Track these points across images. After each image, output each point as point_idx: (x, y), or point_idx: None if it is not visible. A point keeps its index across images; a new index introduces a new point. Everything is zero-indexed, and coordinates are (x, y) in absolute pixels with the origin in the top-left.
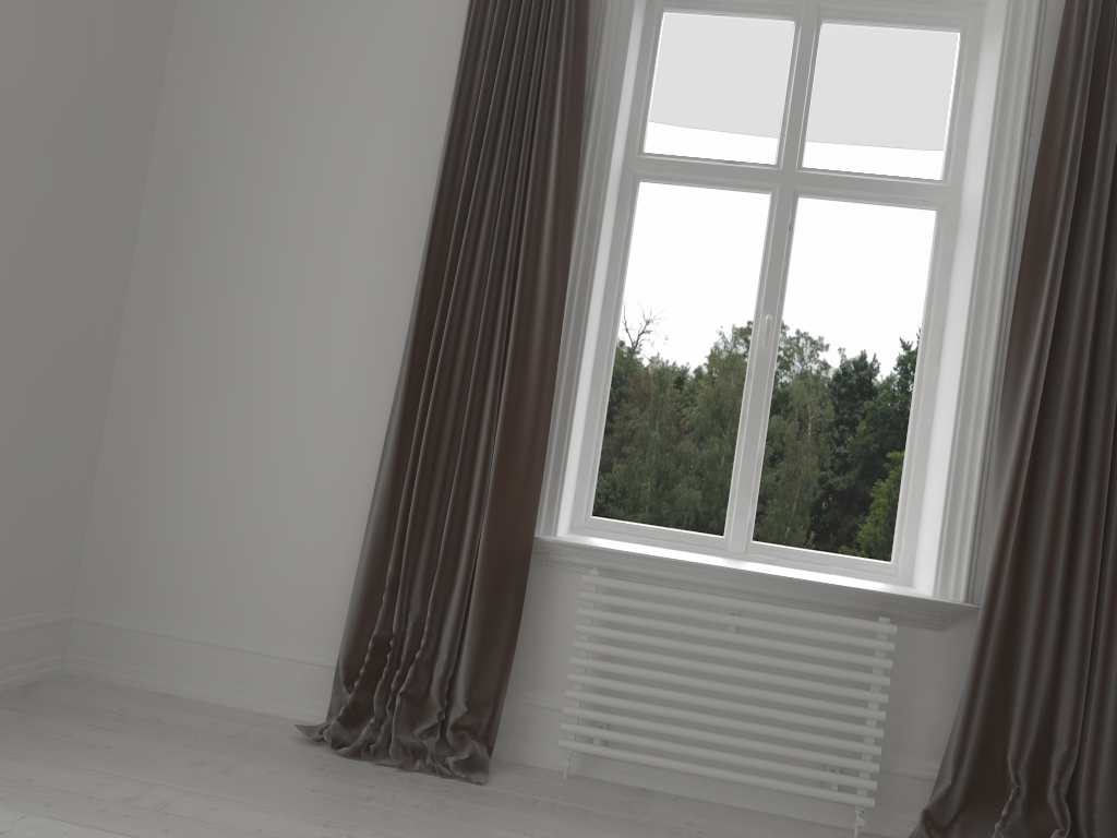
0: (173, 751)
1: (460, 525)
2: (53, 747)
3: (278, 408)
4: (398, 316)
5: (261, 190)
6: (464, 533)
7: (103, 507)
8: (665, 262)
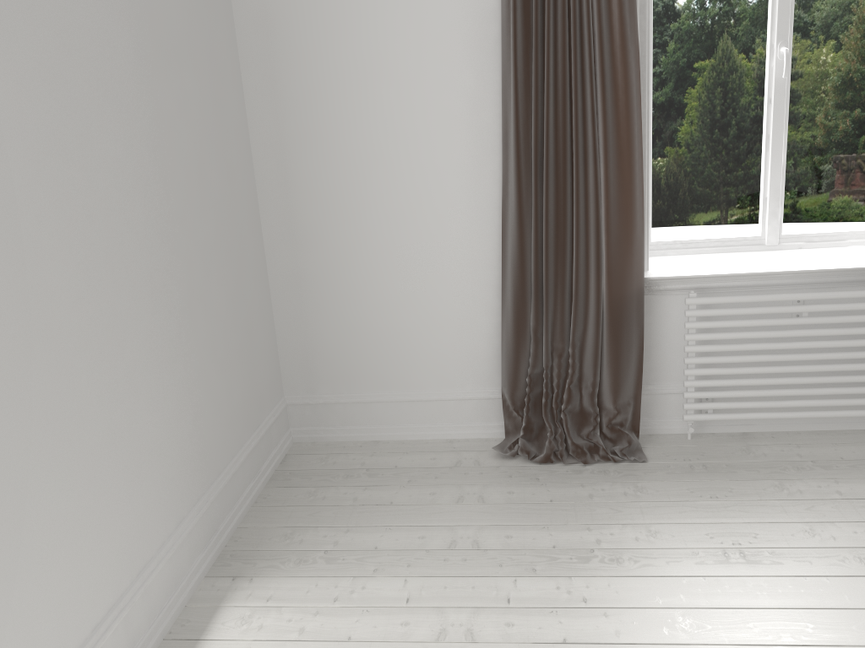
0: (433, 492)
1: (583, 282)
2: (359, 513)
3: (405, 218)
4: (489, 122)
5: (342, 34)
6: (587, 287)
7: (284, 321)
8: (685, 16)
